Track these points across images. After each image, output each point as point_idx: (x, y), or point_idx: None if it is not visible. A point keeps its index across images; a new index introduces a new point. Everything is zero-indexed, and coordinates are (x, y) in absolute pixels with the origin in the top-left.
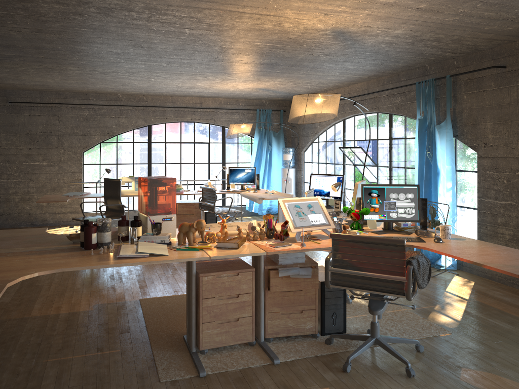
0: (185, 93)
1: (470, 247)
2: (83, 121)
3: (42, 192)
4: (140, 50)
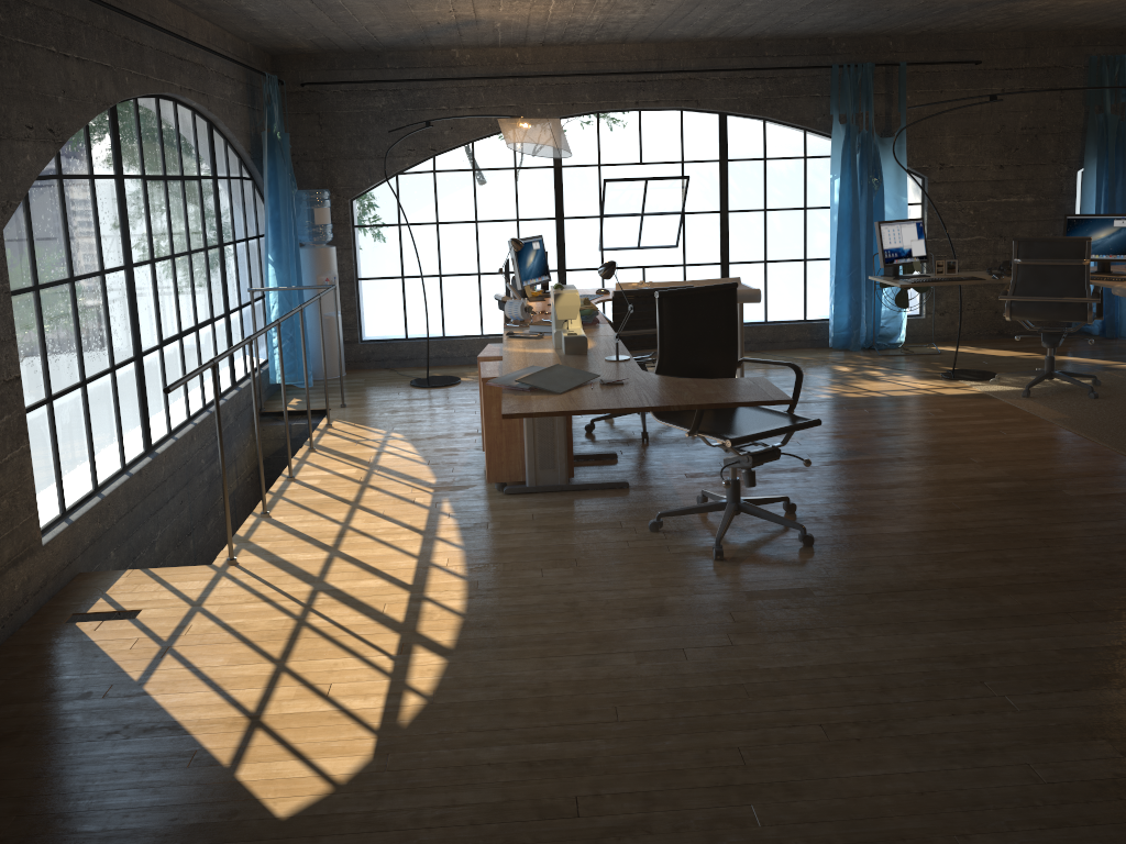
0: None
1: None
2: None
3: None
4: None
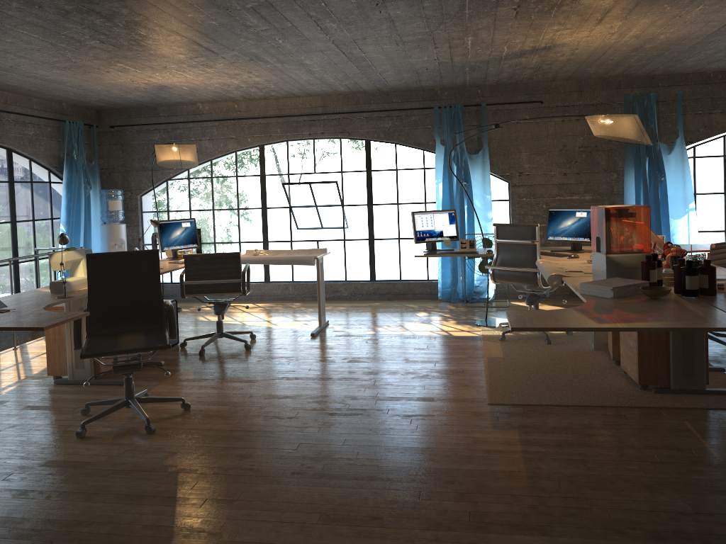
0: None
1: (701, 246)
2: None
3: None
4: (349, 6)
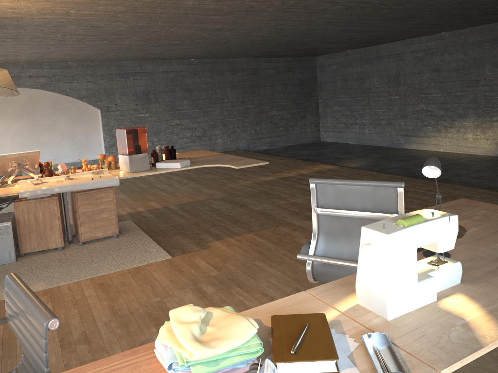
0: None
1: None
2: None
3: None
4: None
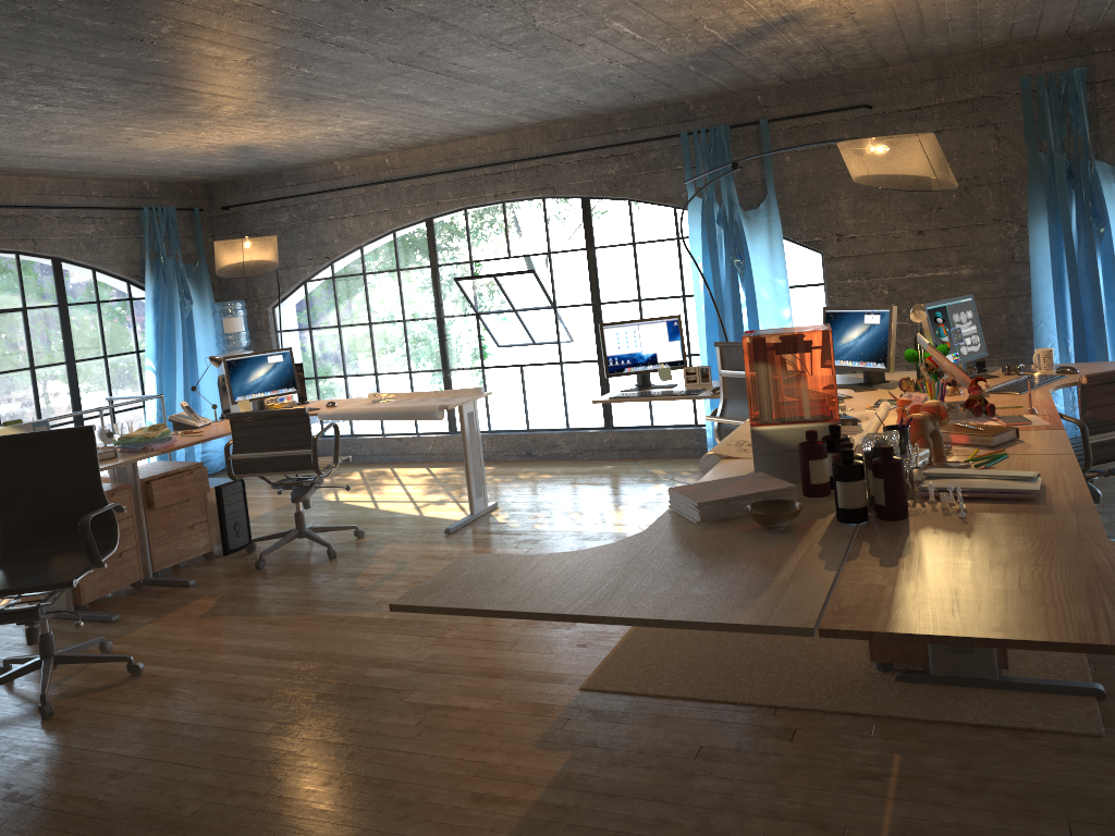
0: None
1: None
2: None
3: None
4: (322, 8)
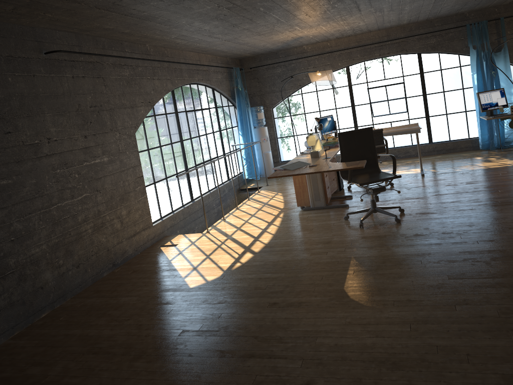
0: (217, 44)
1: None
2: (126, 85)
3: (112, 207)
4: None
